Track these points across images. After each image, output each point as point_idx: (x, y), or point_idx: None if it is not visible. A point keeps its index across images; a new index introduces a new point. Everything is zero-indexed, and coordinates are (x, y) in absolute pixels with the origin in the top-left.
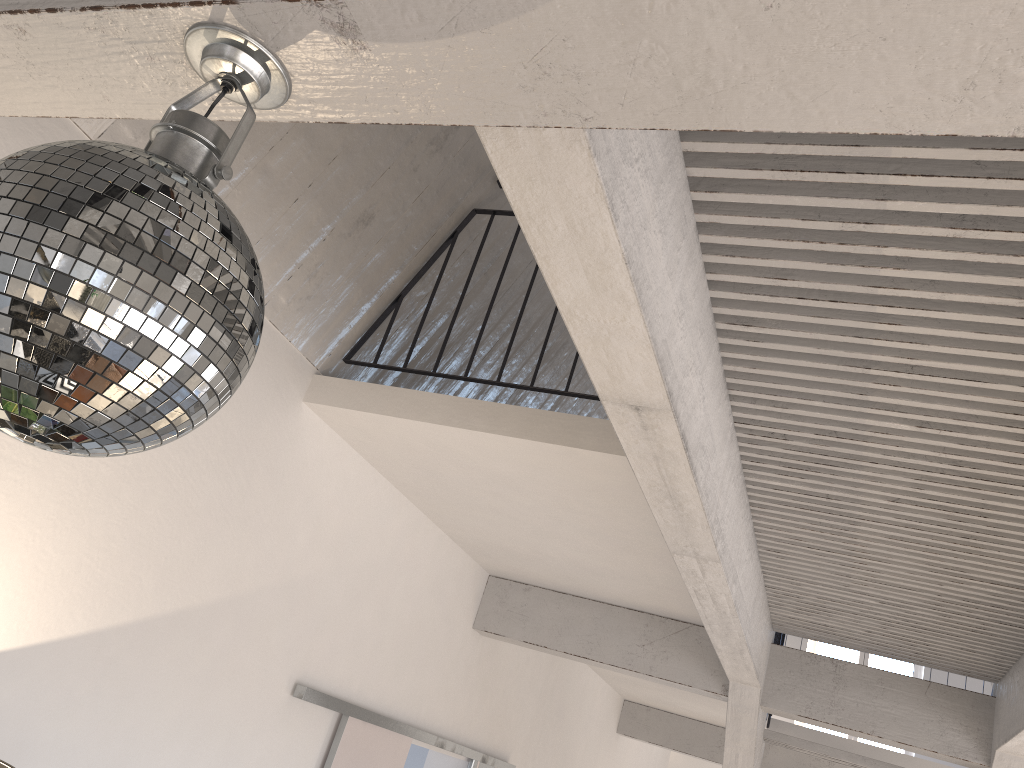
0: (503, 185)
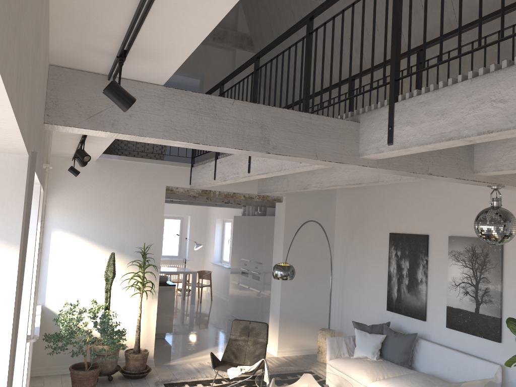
0: (506, 174)
